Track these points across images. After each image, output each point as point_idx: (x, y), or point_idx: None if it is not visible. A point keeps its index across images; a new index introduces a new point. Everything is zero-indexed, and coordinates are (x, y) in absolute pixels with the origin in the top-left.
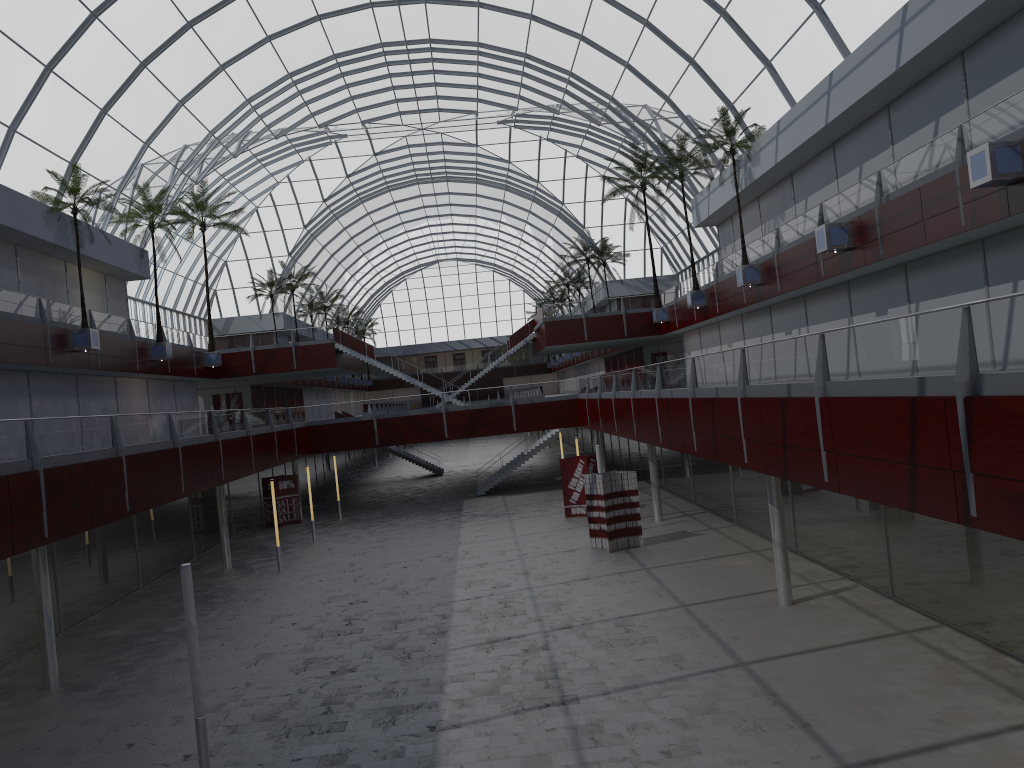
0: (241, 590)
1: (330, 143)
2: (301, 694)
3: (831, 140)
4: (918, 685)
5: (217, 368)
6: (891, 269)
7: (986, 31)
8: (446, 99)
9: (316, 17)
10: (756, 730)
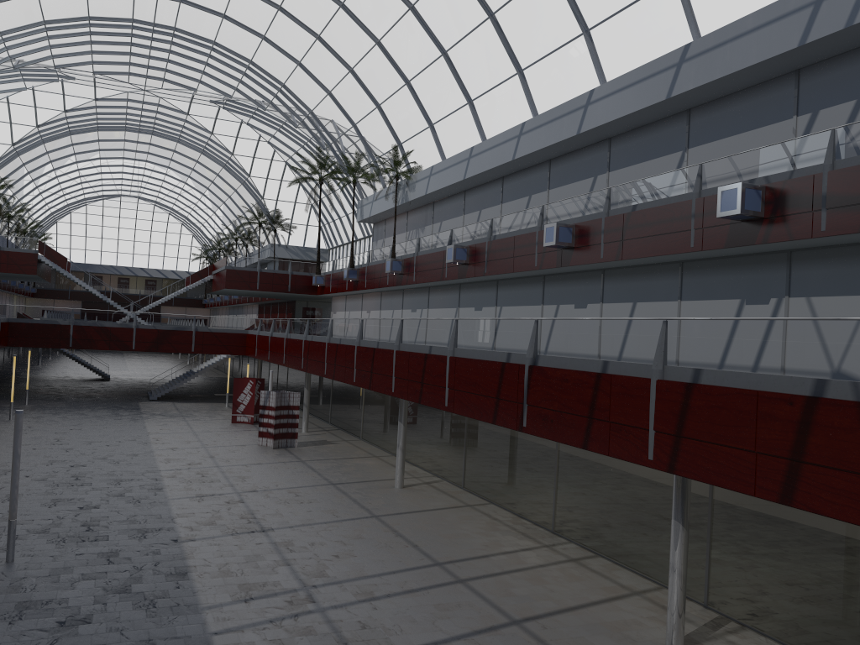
0: None
1: (57, 80)
2: (61, 519)
3: (464, 188)
4: (476, 530)
5: None
6: (489, 282)
7: (565, 153)
8: (173, 74)
9: None
10: (387, 547)
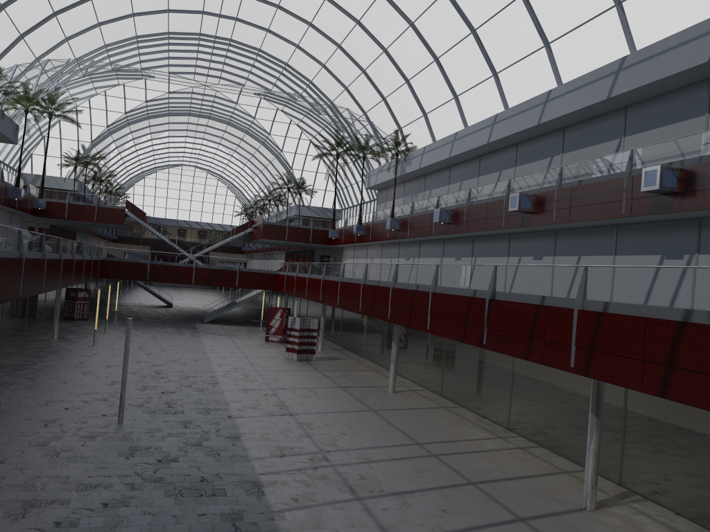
0: (75, 350)
1: (141, 78)
2: (150, 399)
3: (449, 164)
4: (448, 424)
5: (40, 210)
6: (466, 238)
7: (528, 138)
8: (228, 73)
9: (167, 10)
10: (381, 430)
